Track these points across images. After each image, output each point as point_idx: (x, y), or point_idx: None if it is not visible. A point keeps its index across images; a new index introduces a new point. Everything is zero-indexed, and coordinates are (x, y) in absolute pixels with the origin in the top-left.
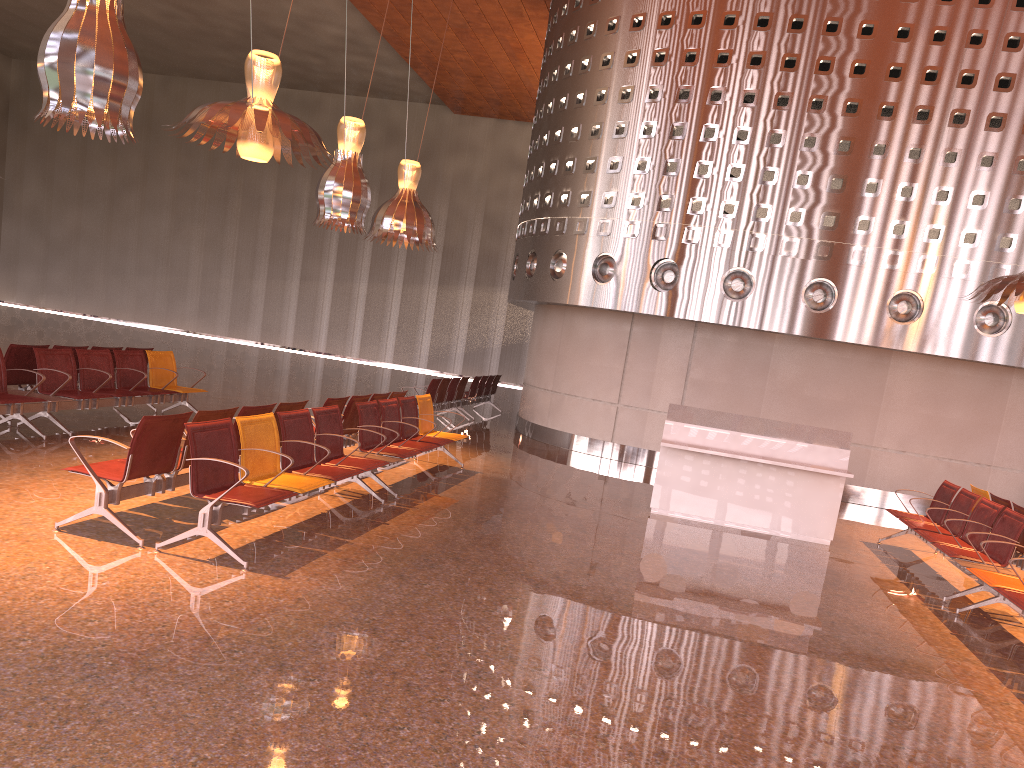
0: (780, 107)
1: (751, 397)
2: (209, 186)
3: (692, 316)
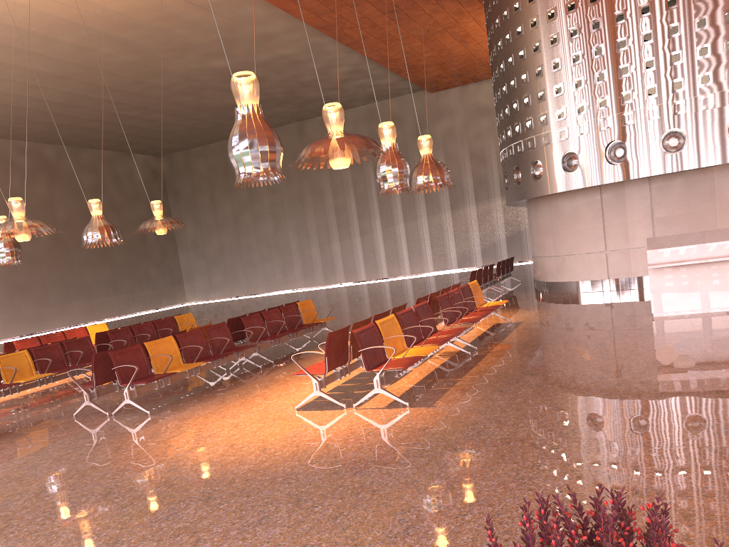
0: (671, 7)
1: (707, 217)
2: (289, 194)
3: (645, 174)
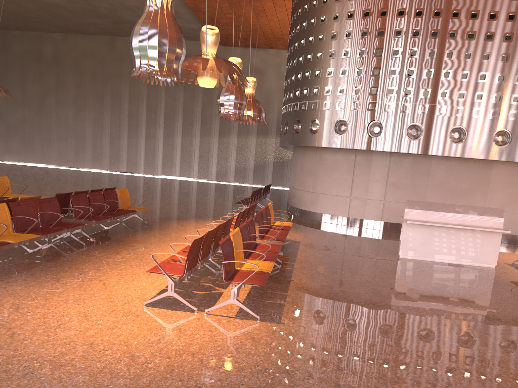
0: (433, 37)
1: (421, 189)
2: (92, 91)
3: (391, 149)
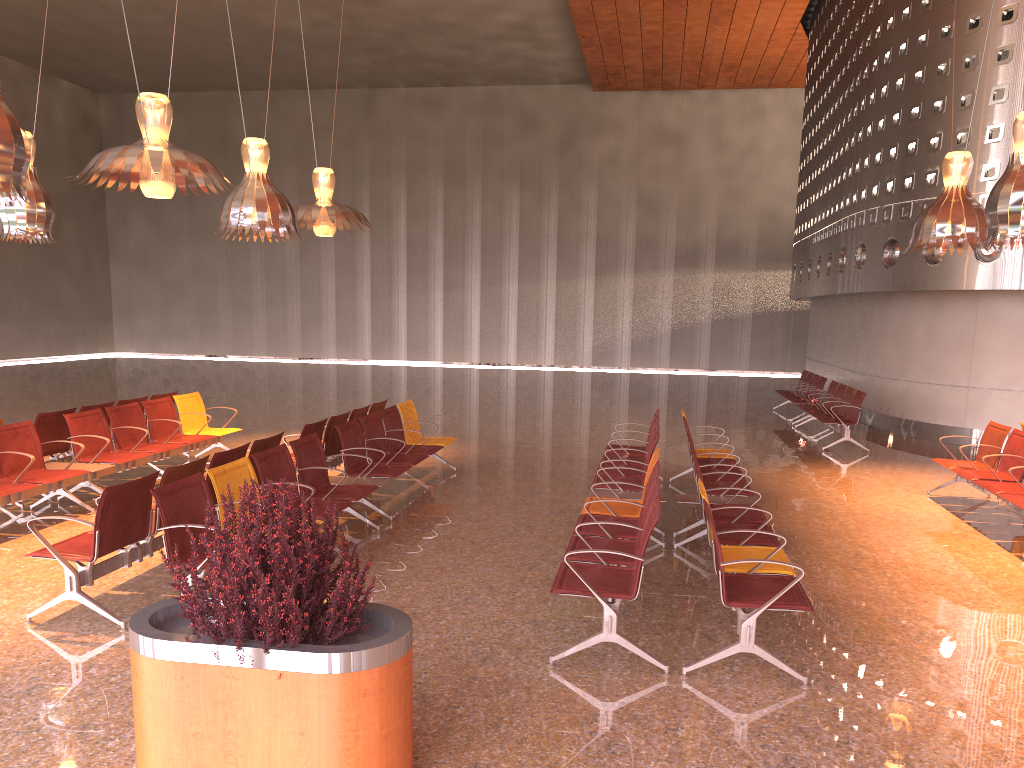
0: None
1: None
2: None
3: None
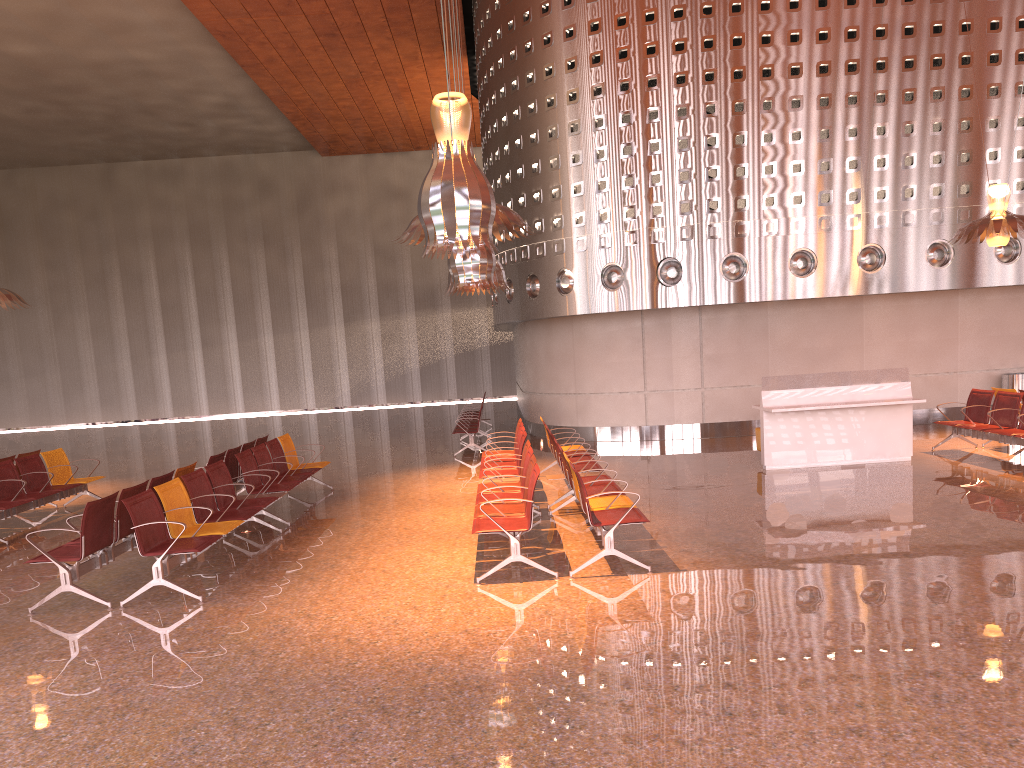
0: (738, 112)
1: (758, 359)
2: (82, 273)
3: (701, 302)
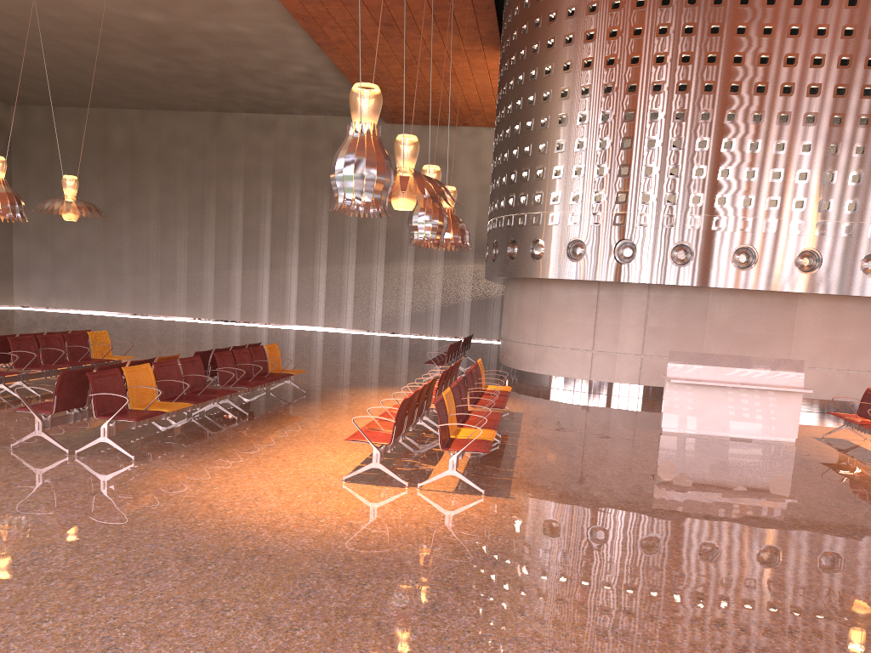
0: (703, 121)
1: (695, 337)
2: (187, 197)
3: (649, 280)
